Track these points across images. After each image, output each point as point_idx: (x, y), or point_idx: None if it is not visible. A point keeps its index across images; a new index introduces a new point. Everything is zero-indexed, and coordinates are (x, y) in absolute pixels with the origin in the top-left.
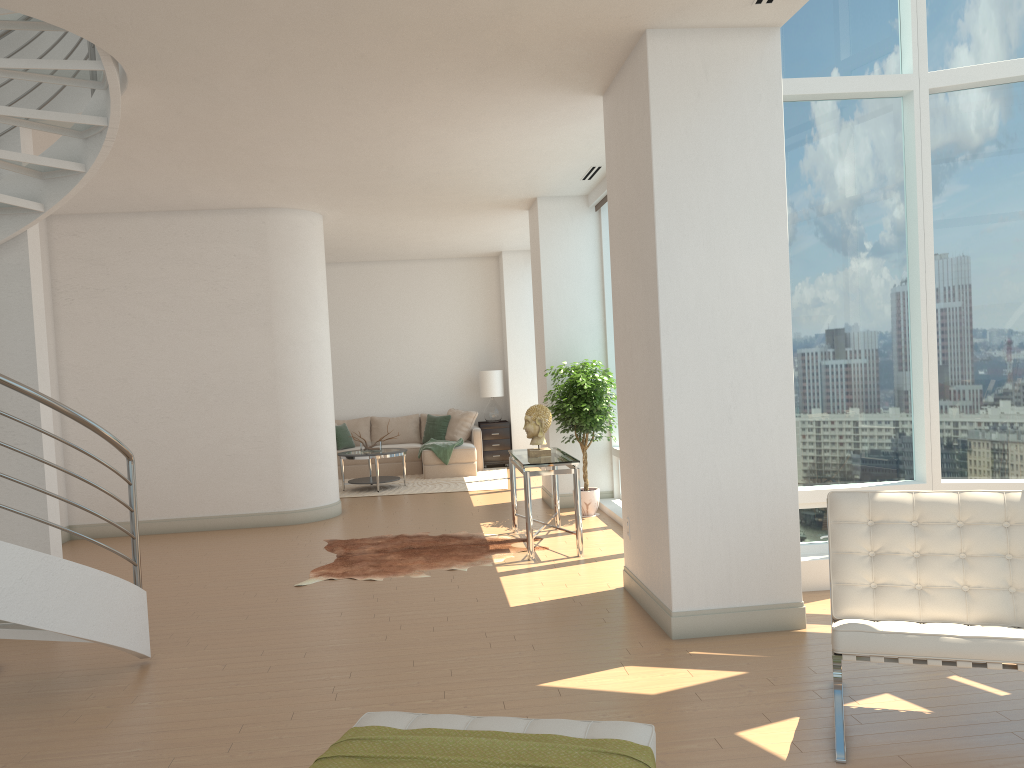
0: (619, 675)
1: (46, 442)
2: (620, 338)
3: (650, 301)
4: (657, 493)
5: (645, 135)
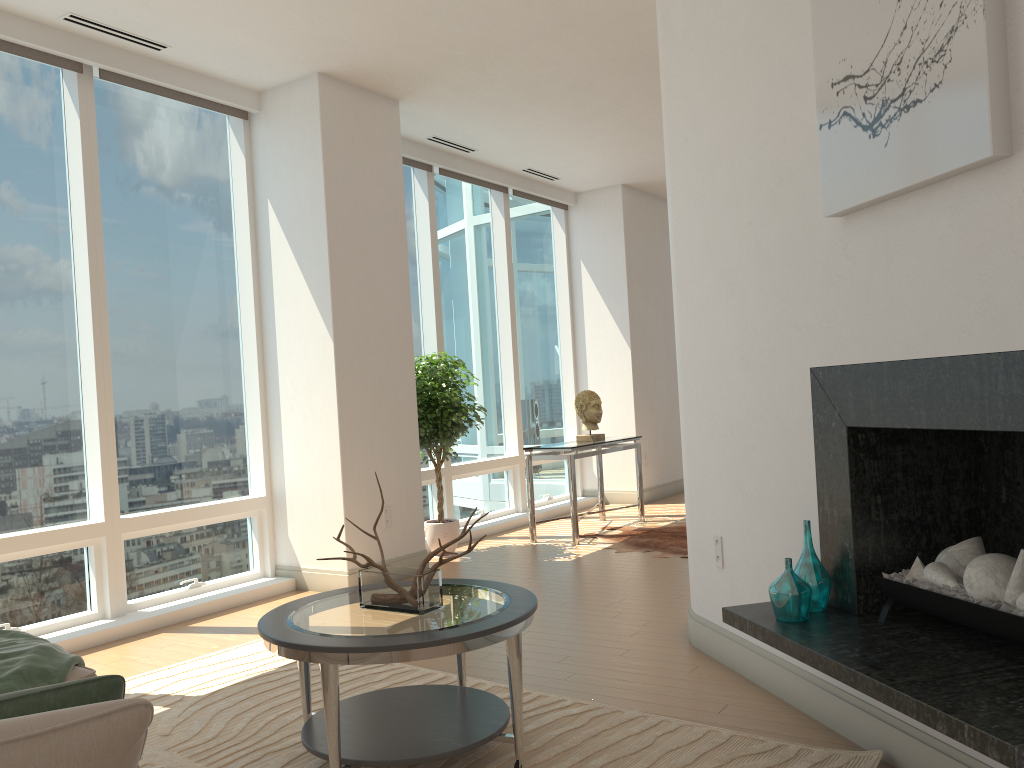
0: None
1: None
2: (639, 341)
3: (669, 327)
4: (673, 424)
5: (666, 247)
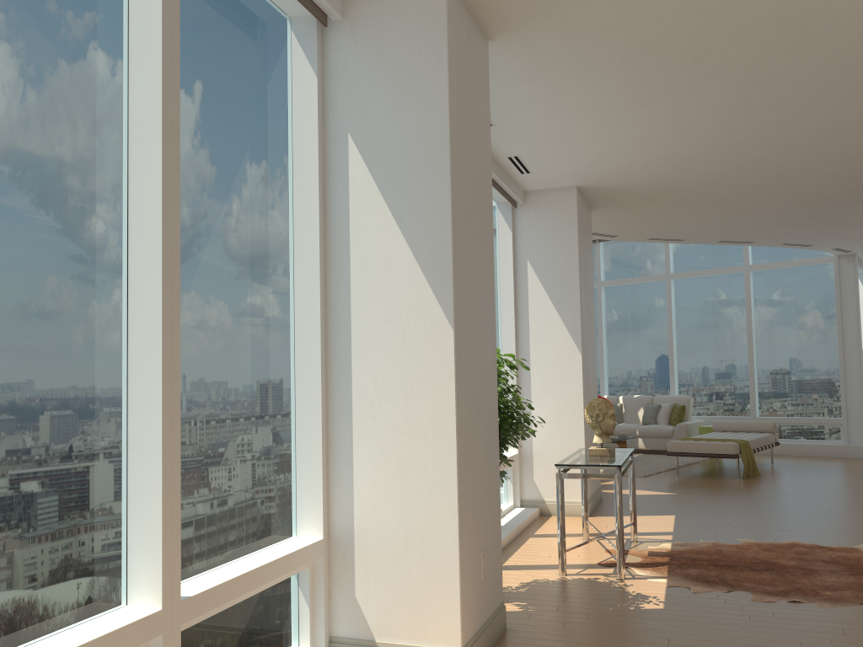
0: (641, 493)
1: None
2: (584, 346)
3: (593, 333)
4: None
5: (591, 254)
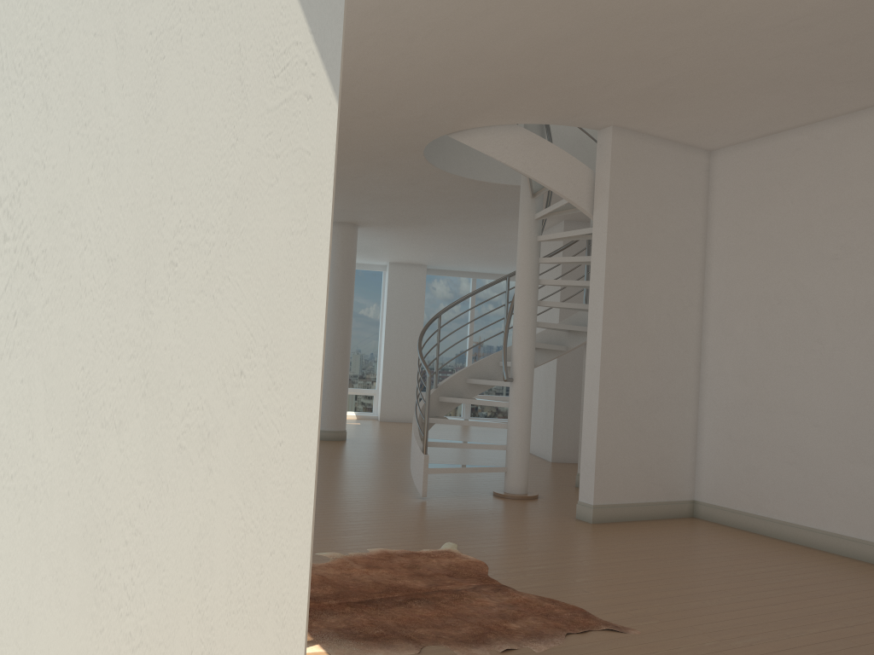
0: None
1: (589, 377)
2: None
3: None
4: None
5: None
